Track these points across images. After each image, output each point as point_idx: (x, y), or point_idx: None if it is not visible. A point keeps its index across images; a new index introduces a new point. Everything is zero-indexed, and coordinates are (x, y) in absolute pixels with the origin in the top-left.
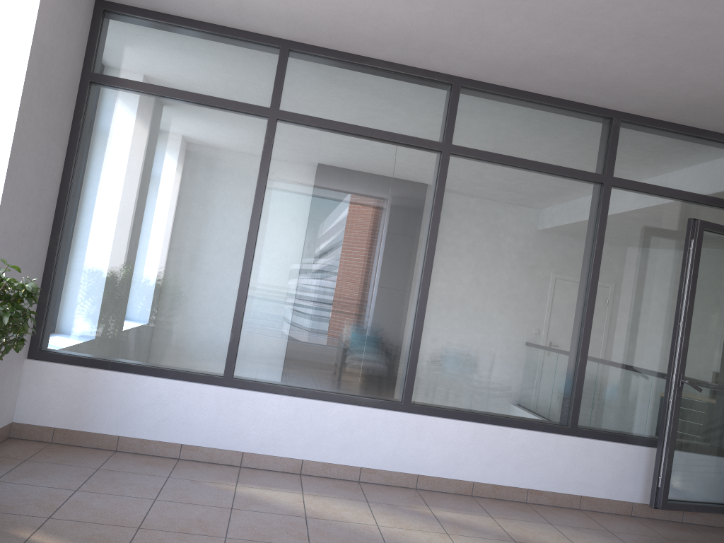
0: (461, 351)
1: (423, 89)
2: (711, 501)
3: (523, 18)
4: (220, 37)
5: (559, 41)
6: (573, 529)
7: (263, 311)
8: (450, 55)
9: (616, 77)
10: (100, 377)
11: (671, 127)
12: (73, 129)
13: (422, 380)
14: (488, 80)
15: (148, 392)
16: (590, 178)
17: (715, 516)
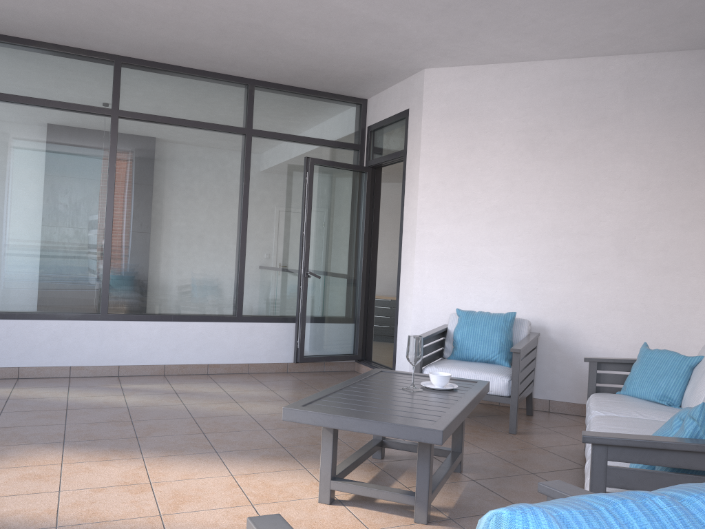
0: (145, 270)
1: (90, 66)
2: (338, 353)
3: (137, 18)
4: None
5: (173, 33)
6: (231, 383)
7: None
8: (101, 40)
9: (231, 56)
10: None
11: (293, 90)
12: None
13: (115, 295)
14: (143, 57)
15: None
16: (235, 131)
17: (346, 364)
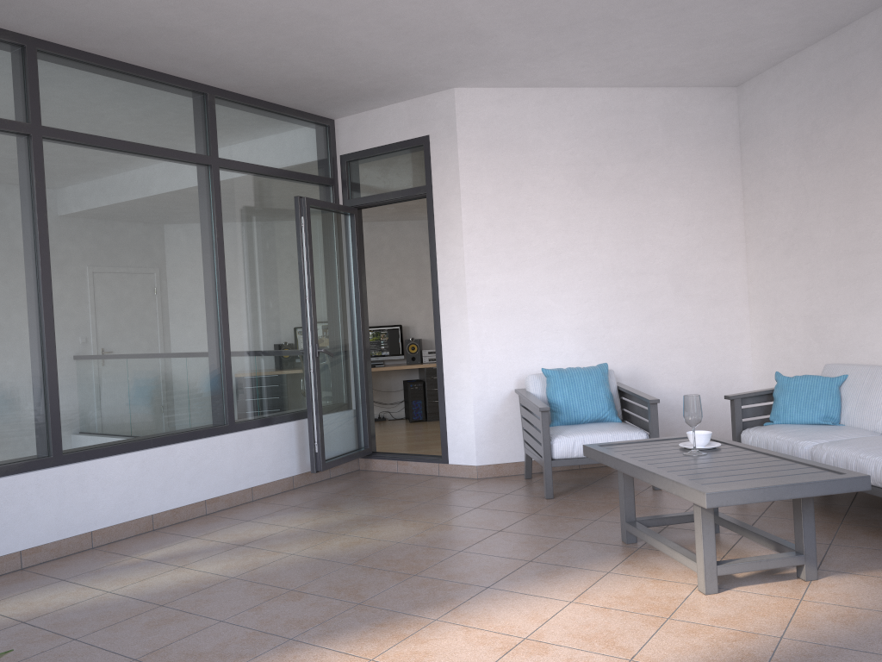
0: (106, 376)
1: None
2: (351, 450)
3: None
4: None
5: (181, 14)
6: (269, 517)
7: None
8: (33, 12)
9: (224, 54)
10: None
11: (258, 104)
12: None
13: (69, 422)
14: (72, 44)
15: None
16: (199, 160)
17: (351, 463)
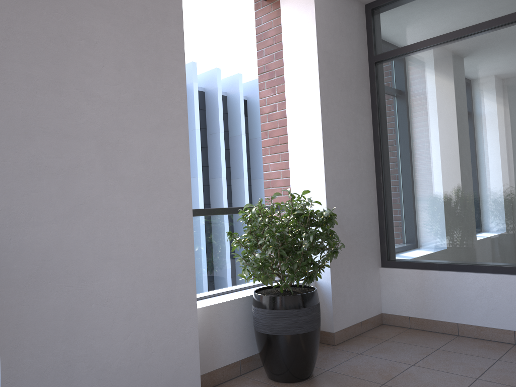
0: None
1: None
2: None
3: None
4: None
5: None
6: None
7: None
8: None
9: None
10: (431, 276)
11: None
12: (372, 99)
13: None
14: None
15: (472, 285)
16: None
17: None
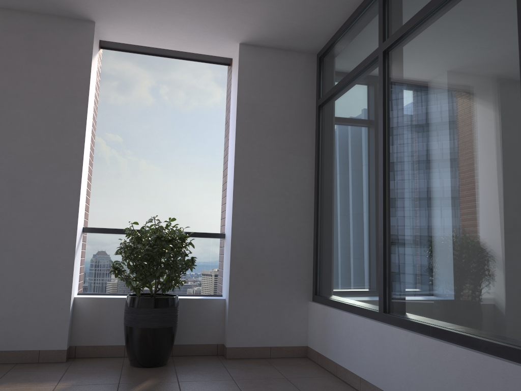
0: None
1: None
2: None
3: None
4: (356, 21)
5: None
6: None
7: (396, 239)
8: None
9: None
10: (328, 312)
11: None
12: (315, 140)
13: None
14: None
15: (344, 325)
16: None
17: None
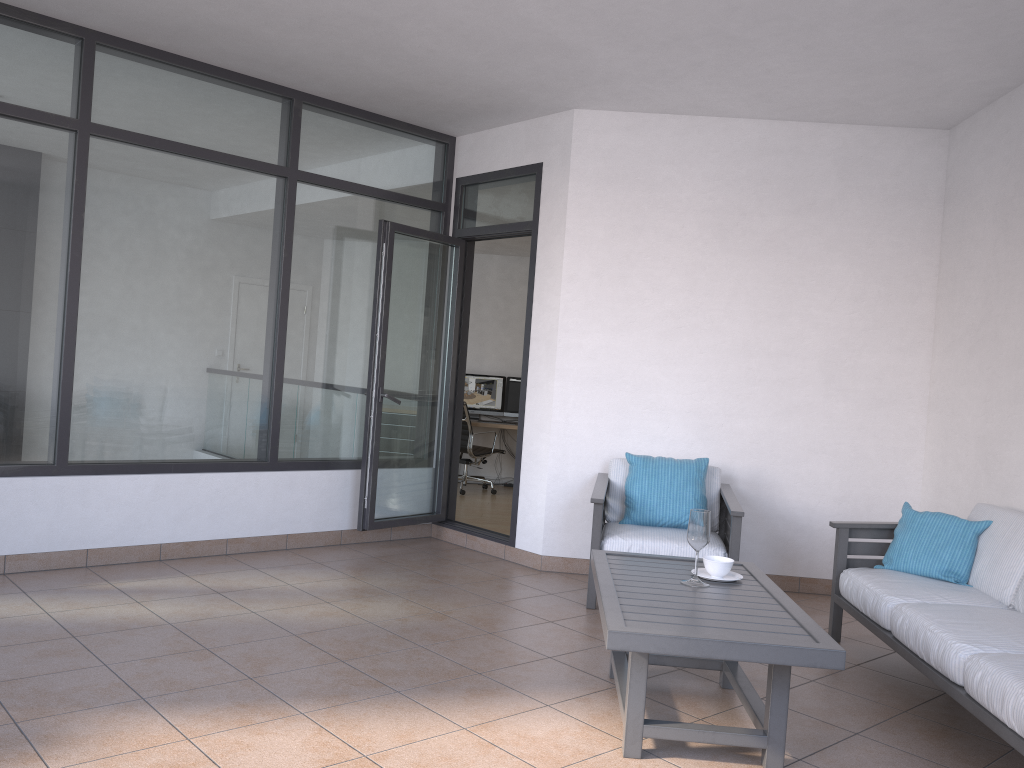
0: (130, 390)
1: (41, 42)
2: (416, 513)
3: None
4: None
5: (224, 12)
6: (281, 569)
7: None
8: (79, 4)
9: (293, 57)
10: None
11: (357, 114)
12: None
13: (81, 433)
14: (135, 39)
15: None
16: (273, 171)
17: (421, 527)
